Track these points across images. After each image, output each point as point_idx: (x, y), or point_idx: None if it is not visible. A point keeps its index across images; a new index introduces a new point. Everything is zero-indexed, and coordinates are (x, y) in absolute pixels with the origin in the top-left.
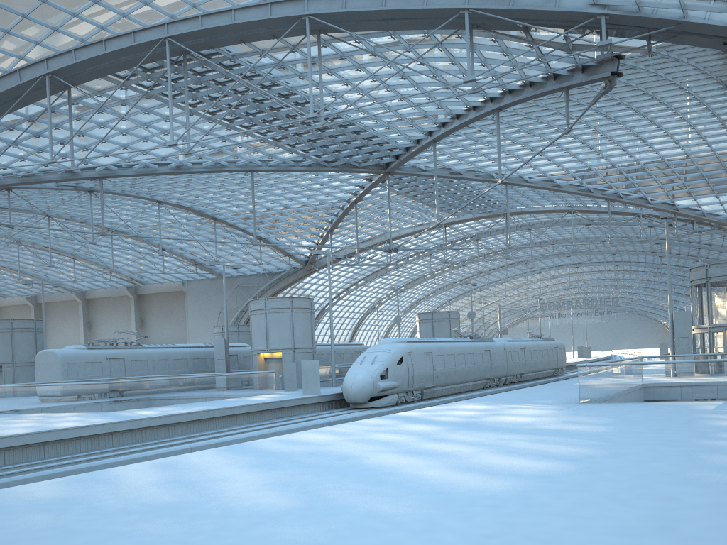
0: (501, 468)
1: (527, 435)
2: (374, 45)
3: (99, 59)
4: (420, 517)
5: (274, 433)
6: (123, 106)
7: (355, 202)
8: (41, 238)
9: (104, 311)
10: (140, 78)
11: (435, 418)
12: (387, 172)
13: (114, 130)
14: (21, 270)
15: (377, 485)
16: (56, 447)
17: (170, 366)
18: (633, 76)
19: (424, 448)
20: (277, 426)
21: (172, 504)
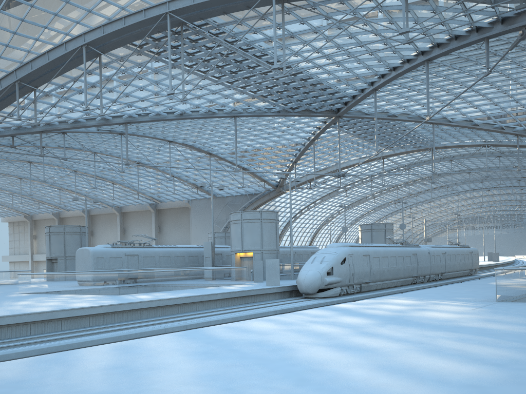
0: (426, 371)
1: (451, 333)
2: (327, 11)
3: (119, 32)
4: None
5: (235, 318)
6: (140, 68)
7: (313, 140)
8: (90, 169)
9: (134, 221)
10: (151, 46)
11: (367, 311)
12: (338, 115)
13: (134, 87)
14: (78, 192)
15: (299, 385)
16: (70, 322)
17: (171, 261)
18: None
19: (353, 342)
20: (243, 310)
21: None
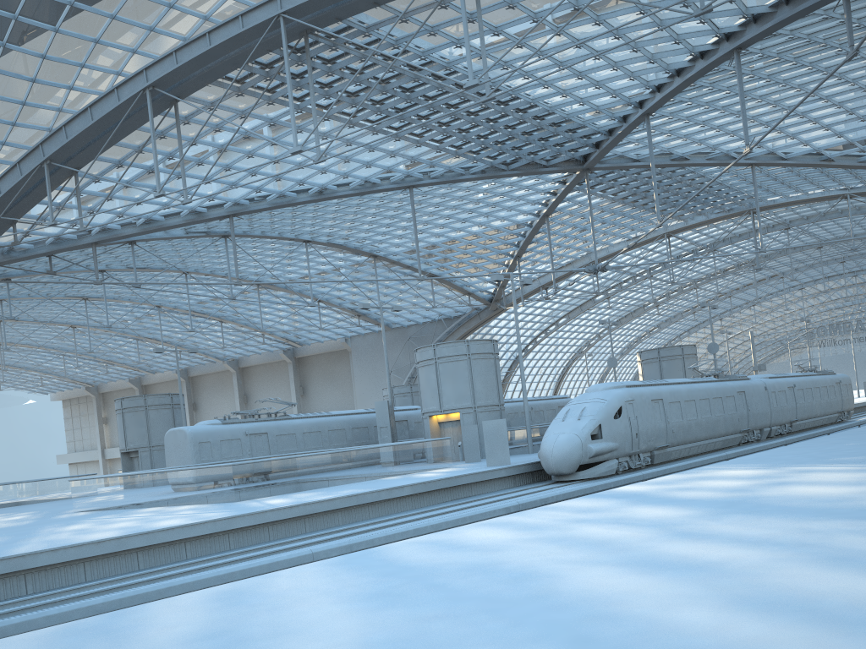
0: (841, 604)
1: (857, 521)
2: None
3: (204, 58)
4: None
5: (437, 526)
6: (244, 119)
7: (546, 215)
8: (183, 301)
9: (261, 380)
10: (258, 78)
11: (678, 494)
12: (585, 168)
13: (238, 153)
14: (167, 340)
15: None
16: (153, 554)
17: (323, 439)
18: None
19: (668, 553)
20: (450, 511)
21: None
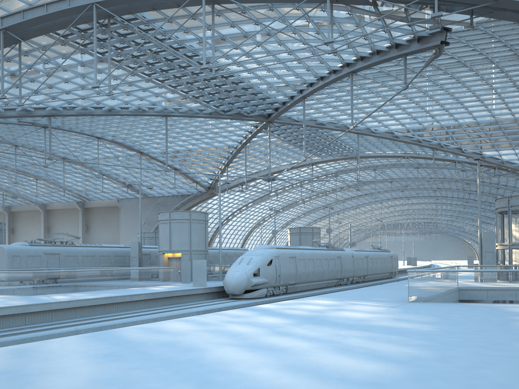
0: (332, 370)
1: (362, 331)
2: (257, 16)
3: (41, 19)
4: None
5: (155, 319)
6: (64, 59)
7: (245, 143)
8: (11, 163)
9: (60, 219)
10: (76, 37)
11: (287, 311)
12: (268, 121)
13: (58, 79)
14: None
15: (201, 387)
16: None
17: (96, 261)
18: (456, 50)
19: (267, 342)
20: (167, 311)
21: None
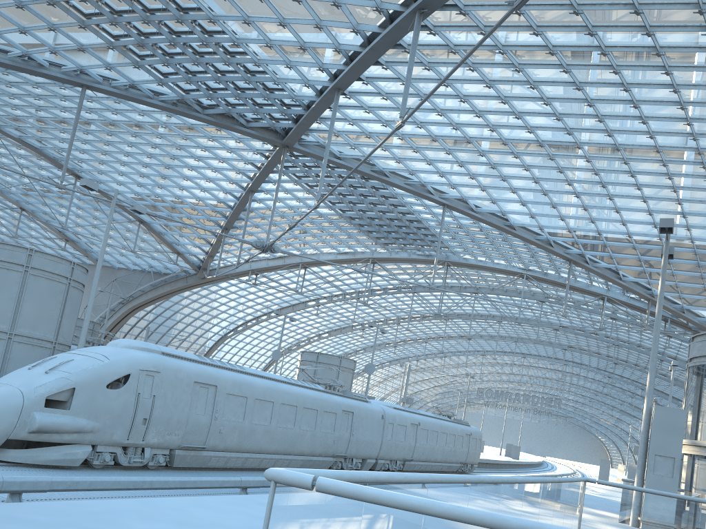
0: None
1: None
2: None
3: None
4: None
5: None
6: None
7: (251, 191)
8: None
9: None
10: None
11: None
12: (284, 143)
13: None
14: None
15: None
16: None
17: None
18: None
19: None
20: None
21: None
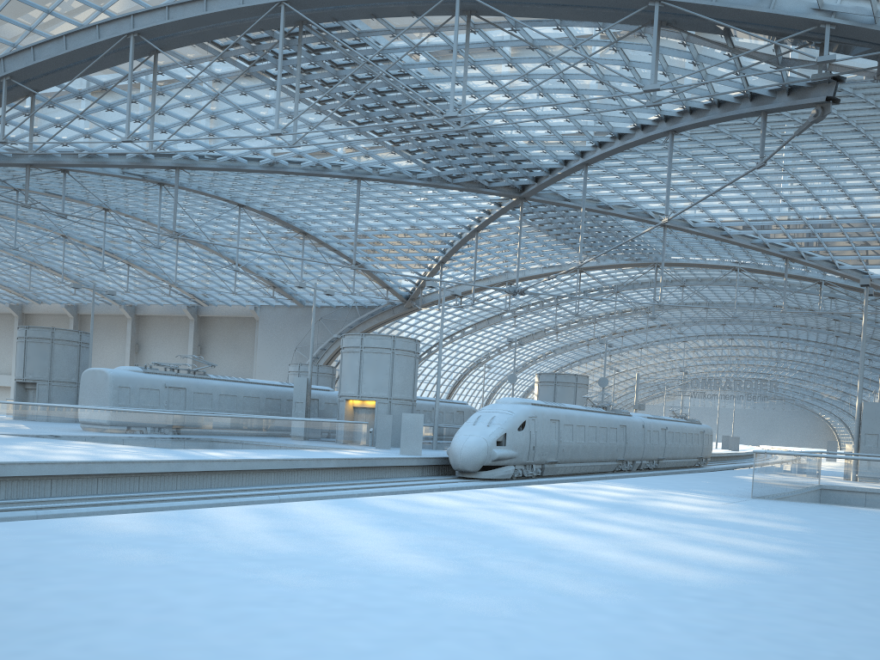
0: (692, 558)
1: (705, 525)
2: (533, 37)
3: (197, 20)
4: (618, 602)
5: (376, 494)
6: (217, 82)
7: (476, 230)
8: (93, 236)
9: (157, 332)
10: (243, 50)
11: (578, 495)
12: (522, 196)
13: (201, 112)
14: (64, 272)
15: (544, 561)
16: (111, 482)
17: (238, 404)
18: (846, 107)
19: (582, 526)
20: (372, 487)
21: (297, 555)
